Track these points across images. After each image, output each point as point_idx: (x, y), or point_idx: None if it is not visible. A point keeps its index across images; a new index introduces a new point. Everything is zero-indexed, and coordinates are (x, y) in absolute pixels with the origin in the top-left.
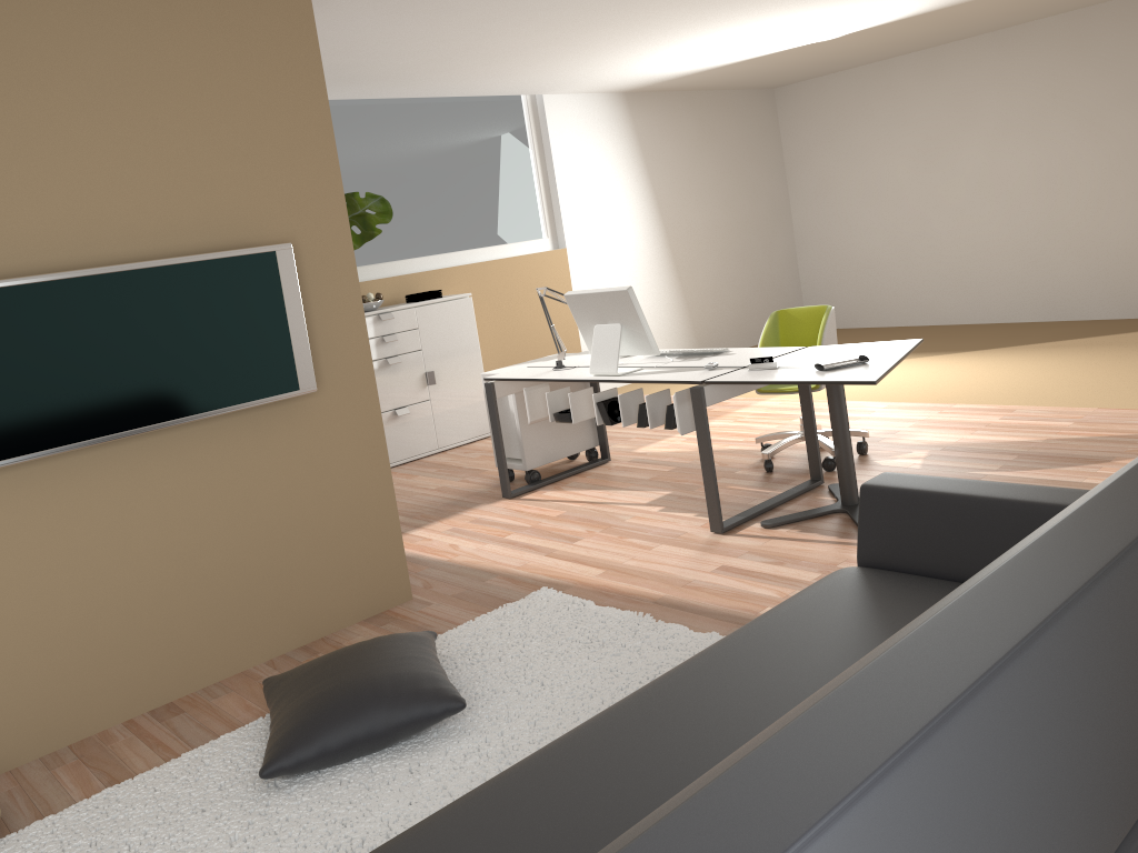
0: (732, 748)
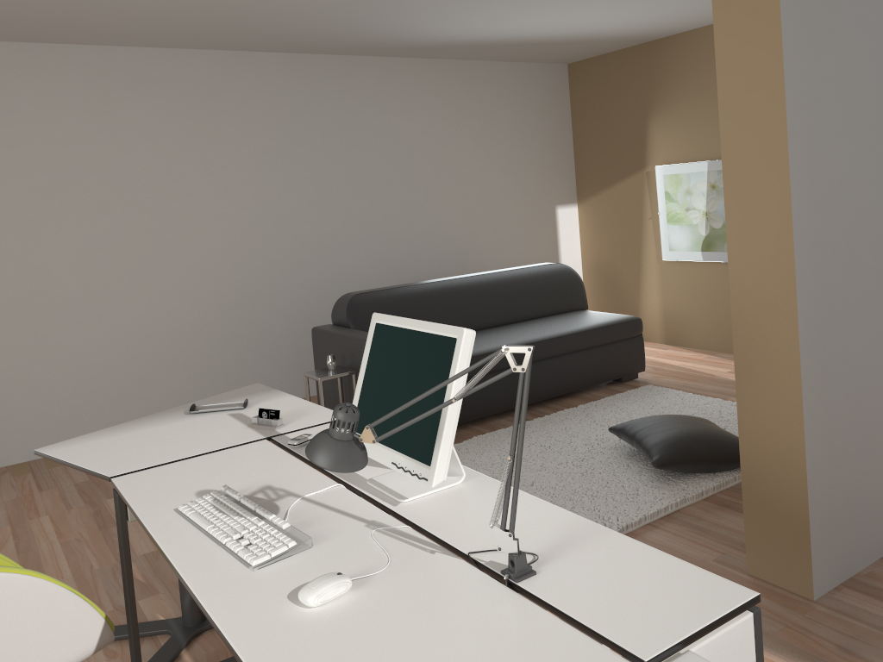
0: (497, 334)
